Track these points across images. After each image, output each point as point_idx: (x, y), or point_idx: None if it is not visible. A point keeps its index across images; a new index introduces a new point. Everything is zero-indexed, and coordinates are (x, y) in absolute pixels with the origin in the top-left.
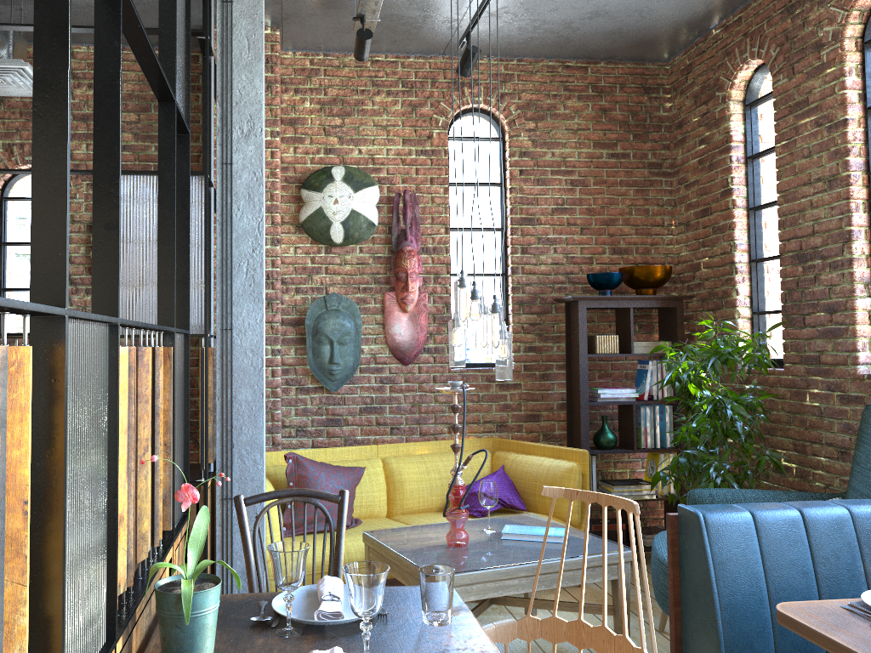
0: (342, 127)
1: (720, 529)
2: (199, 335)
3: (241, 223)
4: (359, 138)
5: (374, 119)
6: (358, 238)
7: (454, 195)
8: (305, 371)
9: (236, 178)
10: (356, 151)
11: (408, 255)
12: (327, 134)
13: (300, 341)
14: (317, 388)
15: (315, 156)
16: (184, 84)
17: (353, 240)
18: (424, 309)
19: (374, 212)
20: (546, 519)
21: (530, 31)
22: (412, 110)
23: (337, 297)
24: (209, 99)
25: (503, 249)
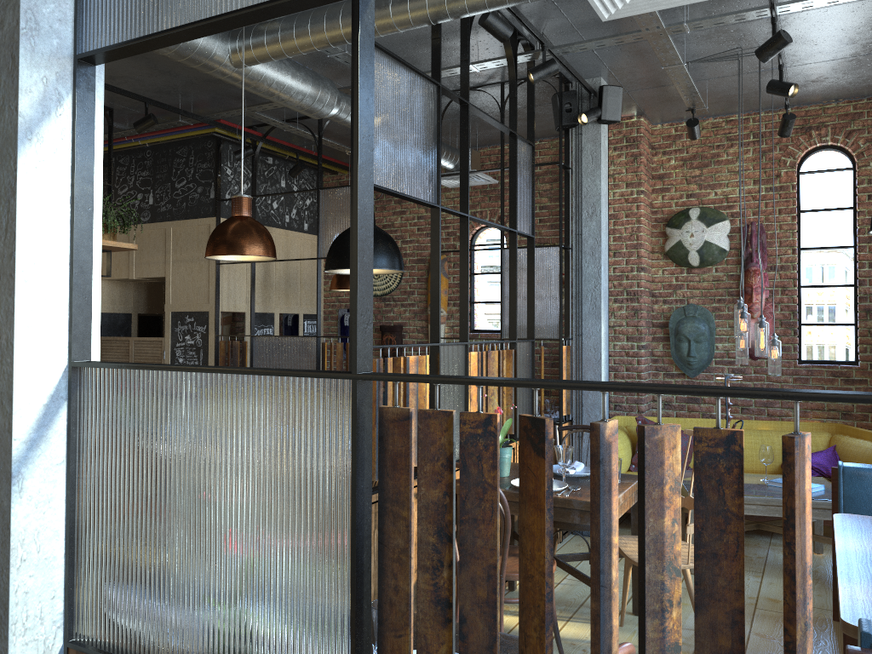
0: (700, 176)
1: (853, 477)
2: (556, 339)
3: (587, 270)
4: (714, 183)
5: (728, 167)
6: (711, 261)
7: (805, 220)
8: (670, 361)
9: (584, 243)
10: (712, 194)
11: (753, 274)
12: (687, 183)
13: (666, 339)
14: (680, 374)
15: (678, 201)
16: (530, 212)
17: (707, 263)
18: (769, 316)
19: (725, 241)
20: (825, 481)
21: (862, 82)
22: (762, 155)
23: (693, 307)
24: (568, 195)
25: (853, 264)
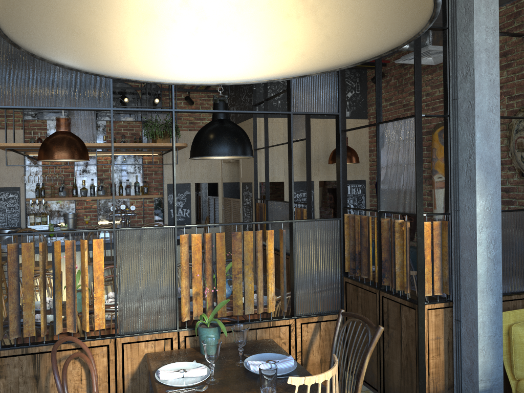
0: None
1: None
2: (414, 215)
3: (462, 138)
4: None
5: None
6: None
7: None
8: None
9: (459, 108)
10: None
11: None
12: None
13: None
14: None
15: None
16: (334, 89)
17: None
18: None
19: None
20: None
21: None
22: None
23: None
24: (446, 58)
25: None
